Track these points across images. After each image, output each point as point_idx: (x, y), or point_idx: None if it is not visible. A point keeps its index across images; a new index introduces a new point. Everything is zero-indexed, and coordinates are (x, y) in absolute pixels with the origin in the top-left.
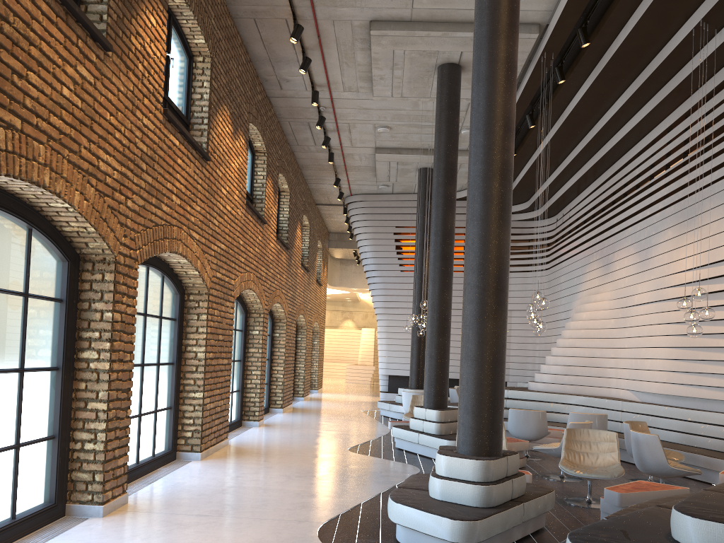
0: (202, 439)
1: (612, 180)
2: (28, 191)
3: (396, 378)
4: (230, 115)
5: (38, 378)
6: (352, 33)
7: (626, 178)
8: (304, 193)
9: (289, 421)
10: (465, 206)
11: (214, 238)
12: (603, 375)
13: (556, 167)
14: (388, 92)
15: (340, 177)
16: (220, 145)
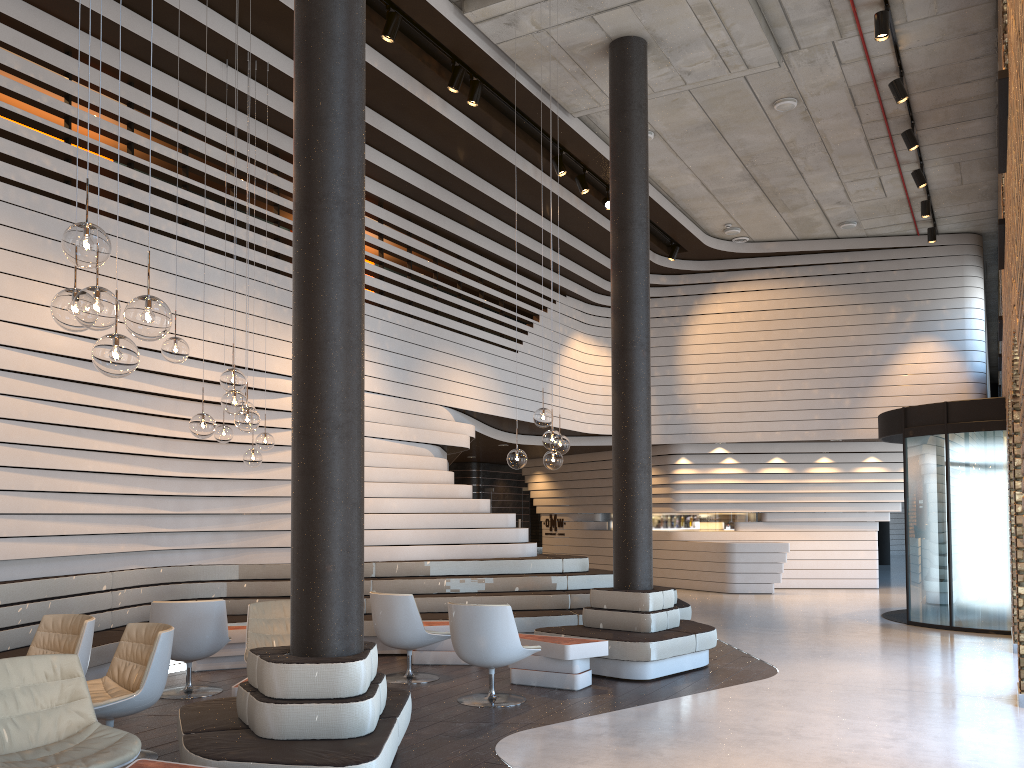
0: None
1: None
2: None
3: None
4: None
5: None
6: None
7: None
8: None
9: None
10: None
11: None
12: None
13: None
14: None
15: None
16: None
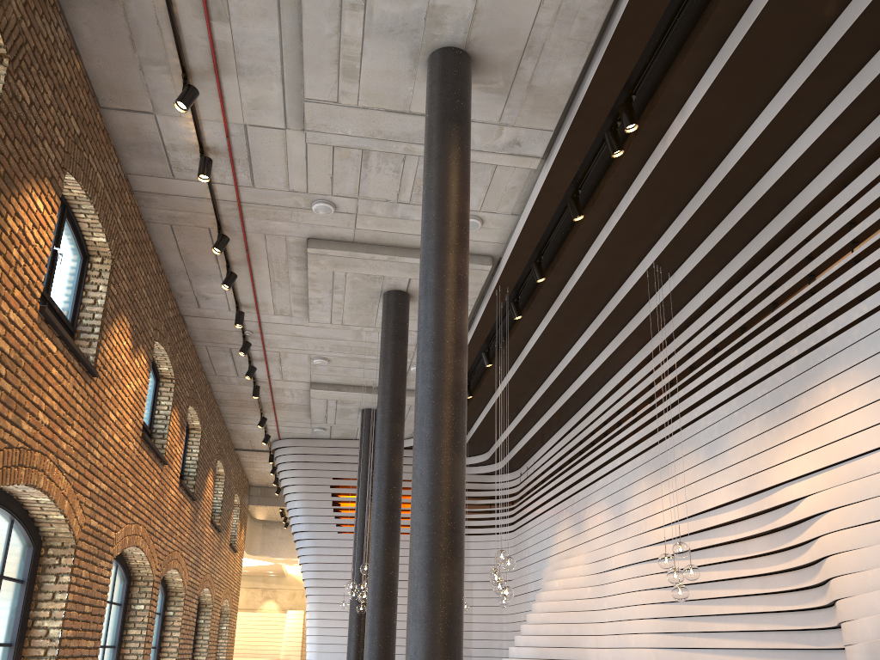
0: None
1: (578, 428)
2: None
3: None
4: (130, 328)
5: None
6: (286, 250)
7: (593, 425)
8: (220, 433)
9: None
10: None
11: (93, 474)
12: (583, 658)
13: (517, 412)
14: (327, 318)
15: (267, 416)
16: (114, 360)
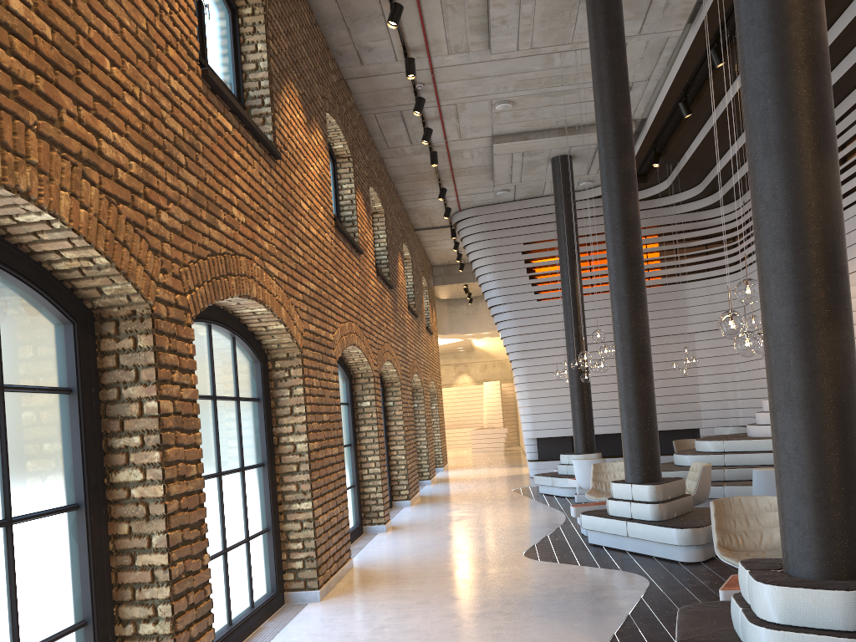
0: (319, 569)
1: (838, 128)
2: None
3: (548, 441)
4: (299, 97)
5: (43, 530)
6: None
7: None
8: (400, 215)
9: (424, 518)
10: None
11: (300, 275)
12: None
13: None
14: (512, 43)
15: (445, 186)
16: (292, 138)
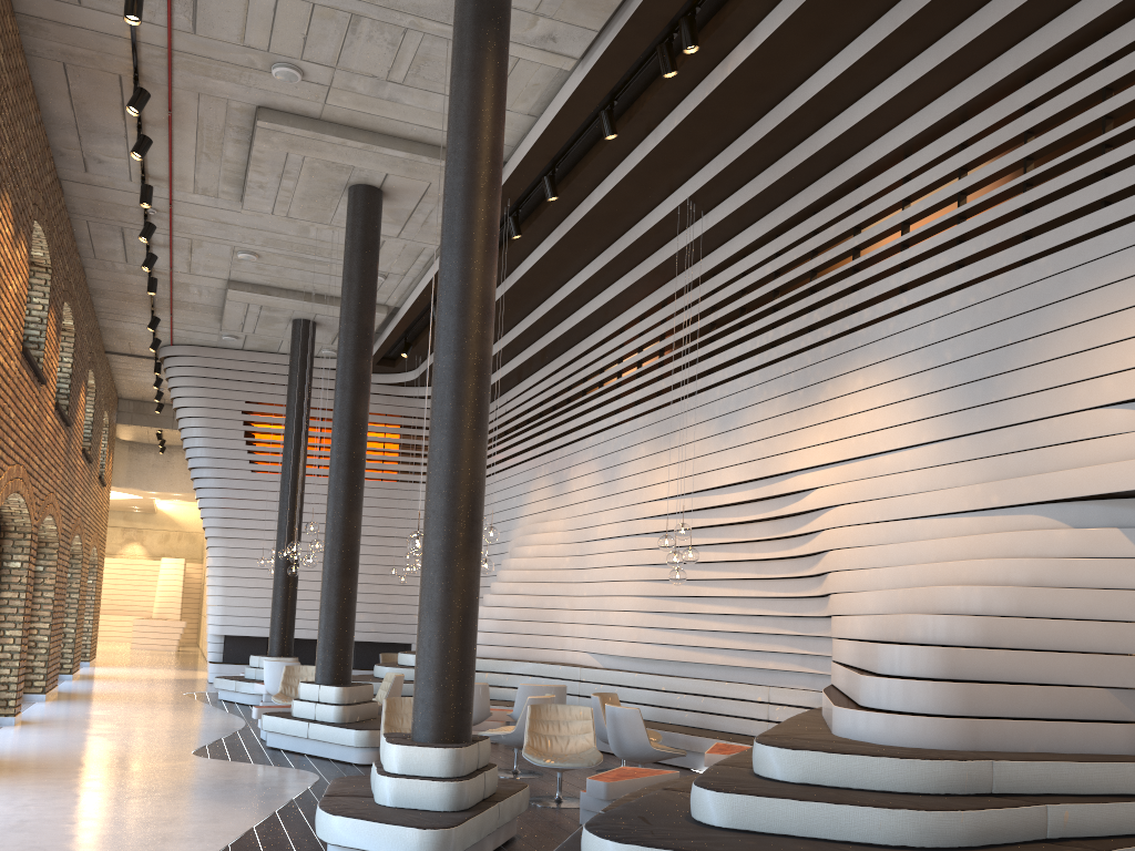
0: None
1: (568, 370)
2: None
3: (238, 640)
4: (12, 208)
5: None
6: (226, 117)
7: (587, 370)
8: (92, 334)
9: (66, 715)
10: None
11: None
12: (555, 633)
13: (494, 342)
14: (268, 207)
15: (159, 315)
16: None
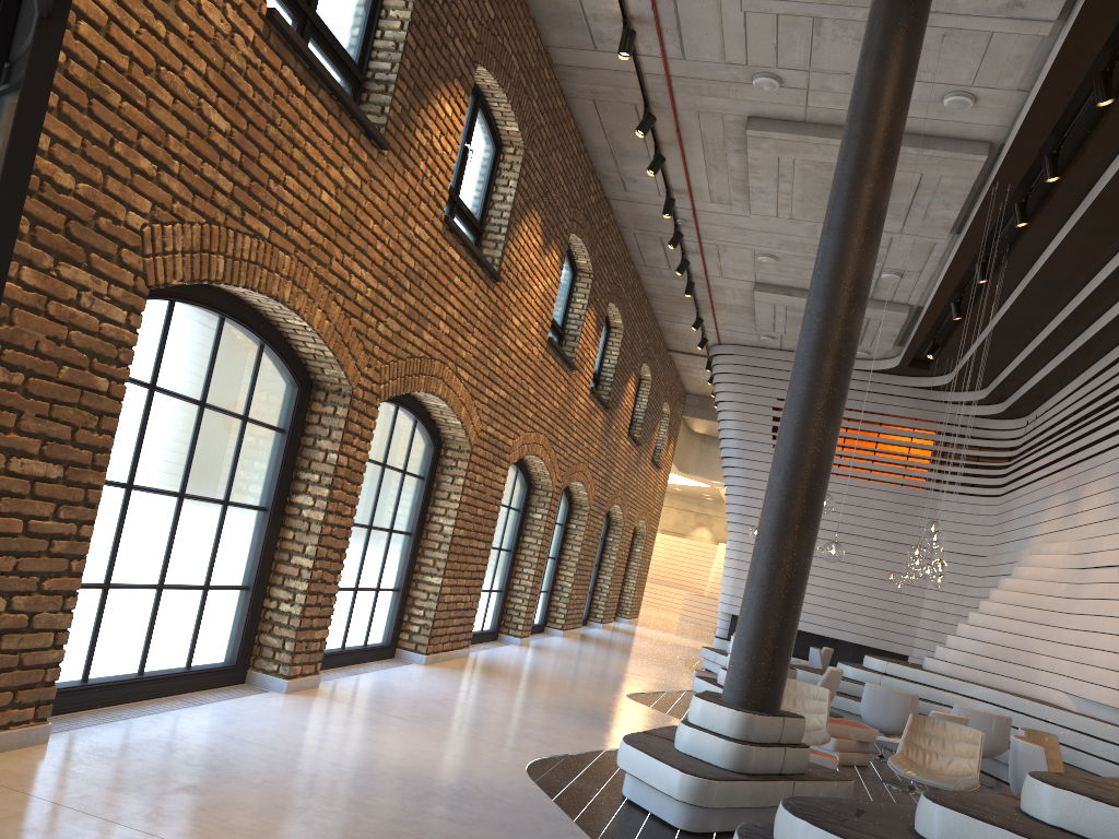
0: (431, 638)
1: (1105, 375)
2: (266, 304)
3: None
4: (541, 223)
5: (242, 516)
6: (723, 130)
7: None
8: (649, 333)
9: (565, 648)
10: (888, 383)
11: (491, 381)
12: (1034, 665)
13: (1026, 343)
14: (771, 210)
15: (704, 316)
16: (520, 261)
